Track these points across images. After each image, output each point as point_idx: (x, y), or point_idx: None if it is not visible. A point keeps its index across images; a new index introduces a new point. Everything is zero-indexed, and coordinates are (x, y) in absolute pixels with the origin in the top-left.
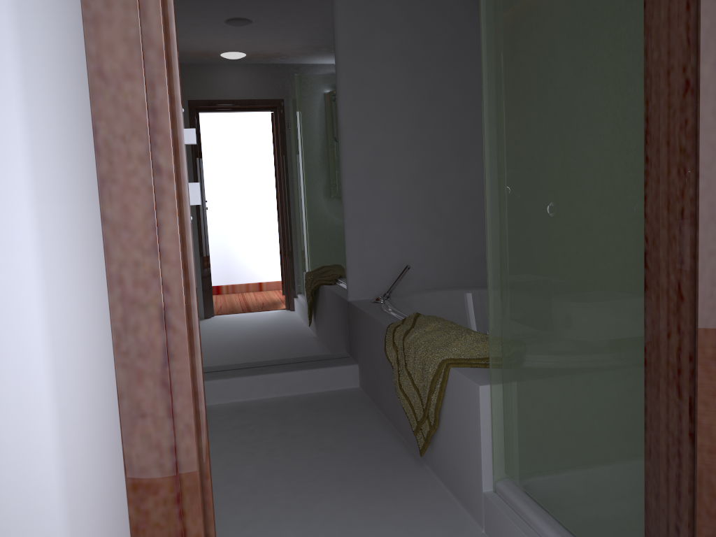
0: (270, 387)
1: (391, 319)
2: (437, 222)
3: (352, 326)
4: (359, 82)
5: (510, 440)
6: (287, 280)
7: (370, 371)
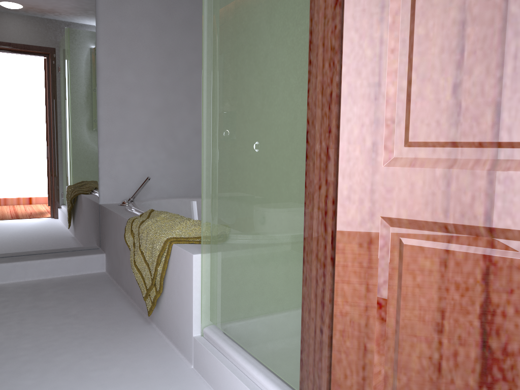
0: (28, 271)
1: (132, 215)
2: (173, 147)
3: (101, 223)
4: (115, 33)
5: (215, 294)
6: (46, 184)
7: (114, 257)
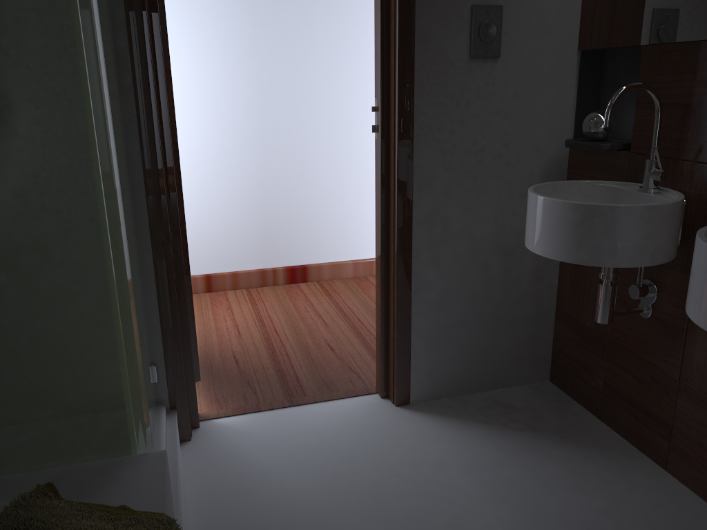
0: None
1: None
2: None
3: None
4: None
5: None
6: None
7: None
